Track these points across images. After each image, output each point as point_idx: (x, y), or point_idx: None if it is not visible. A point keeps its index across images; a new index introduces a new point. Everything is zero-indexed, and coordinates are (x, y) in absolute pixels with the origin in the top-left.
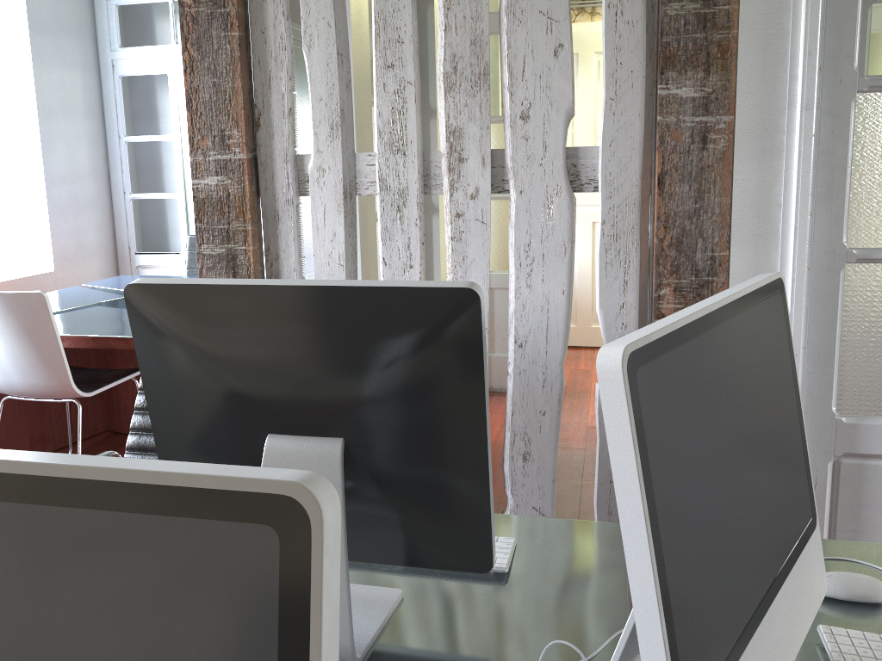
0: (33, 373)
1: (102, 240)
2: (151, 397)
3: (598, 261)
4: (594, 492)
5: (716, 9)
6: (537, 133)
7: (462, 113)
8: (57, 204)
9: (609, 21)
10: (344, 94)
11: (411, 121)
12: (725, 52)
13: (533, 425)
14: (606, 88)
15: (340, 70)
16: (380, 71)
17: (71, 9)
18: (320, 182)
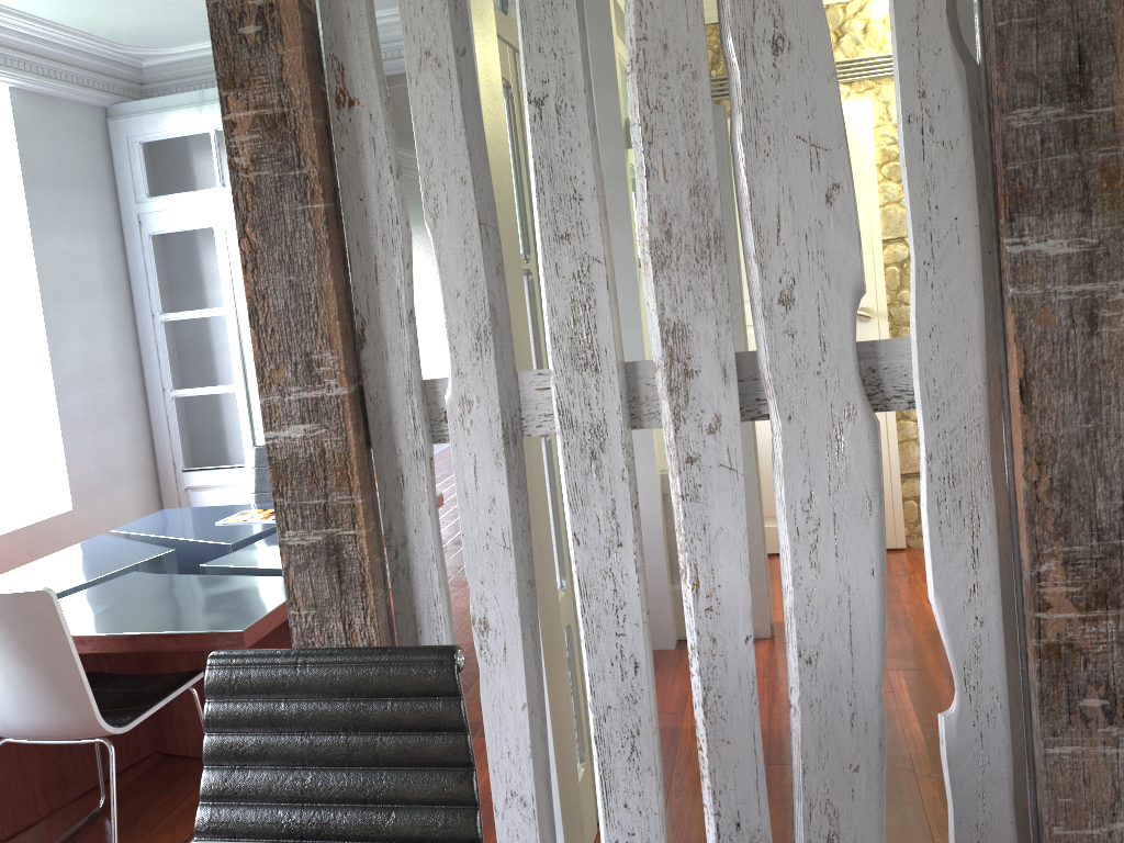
0: (39, 708)
1: (136, 457)
2: None
3: (925, 519)
4: None
5: (1092, 114)
6: (809, 325)
7: (684, 300)
8: (72, 416)
9: (911, 142)
10: (494, 283)
11: (603, 319)
12: (1114, 179)
13: (840, 788)
14: (916, 246)
15: (485, 247)
16: (548, 246)
17: (81, 152)
18: (466, 422)
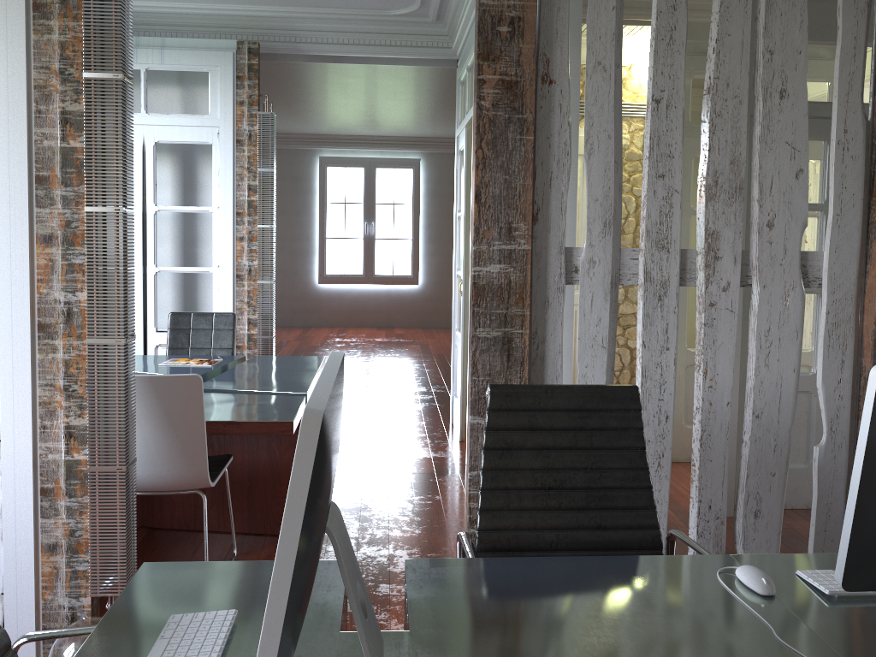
0: (164, 464)
1: None
2: (869, 462)
3: (821, 344)
4: (809, 541)
5: None
6: (779, 239)
7: (719, 219)
8: None
9: (838, 154)
10: (617, 196)
11: (675, 223)
12: None
13: (764, 485)
14: (834, 206)
15: (615, 176)
16: (651, 180)
17: None
18: (590, 273)
